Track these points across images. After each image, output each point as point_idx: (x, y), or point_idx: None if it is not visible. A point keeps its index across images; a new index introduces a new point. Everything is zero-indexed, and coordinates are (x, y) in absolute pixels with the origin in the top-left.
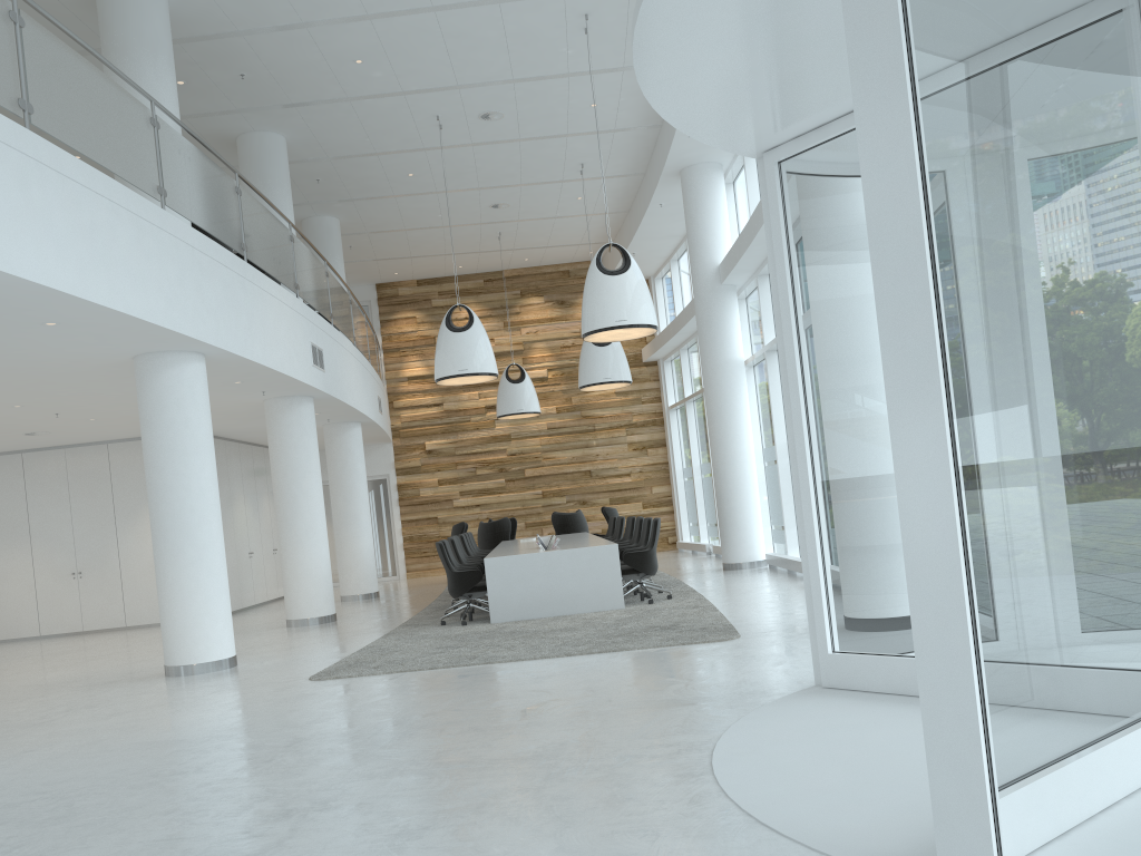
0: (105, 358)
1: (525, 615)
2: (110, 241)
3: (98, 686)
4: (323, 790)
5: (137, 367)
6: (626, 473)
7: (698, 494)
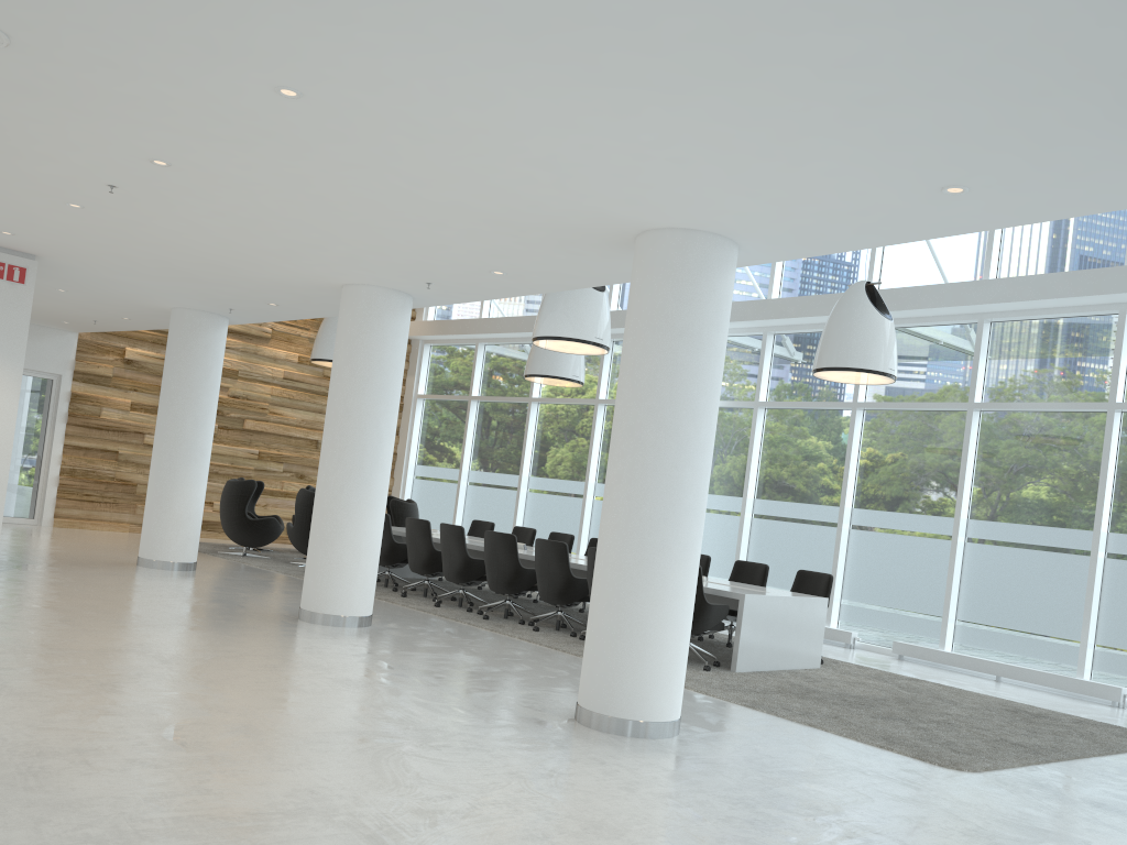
0: (667, 214)
1: (759, 666)
2: None
3: (568, 750)
4: None
5: (691, 247)
6: None
7: (460, 501)
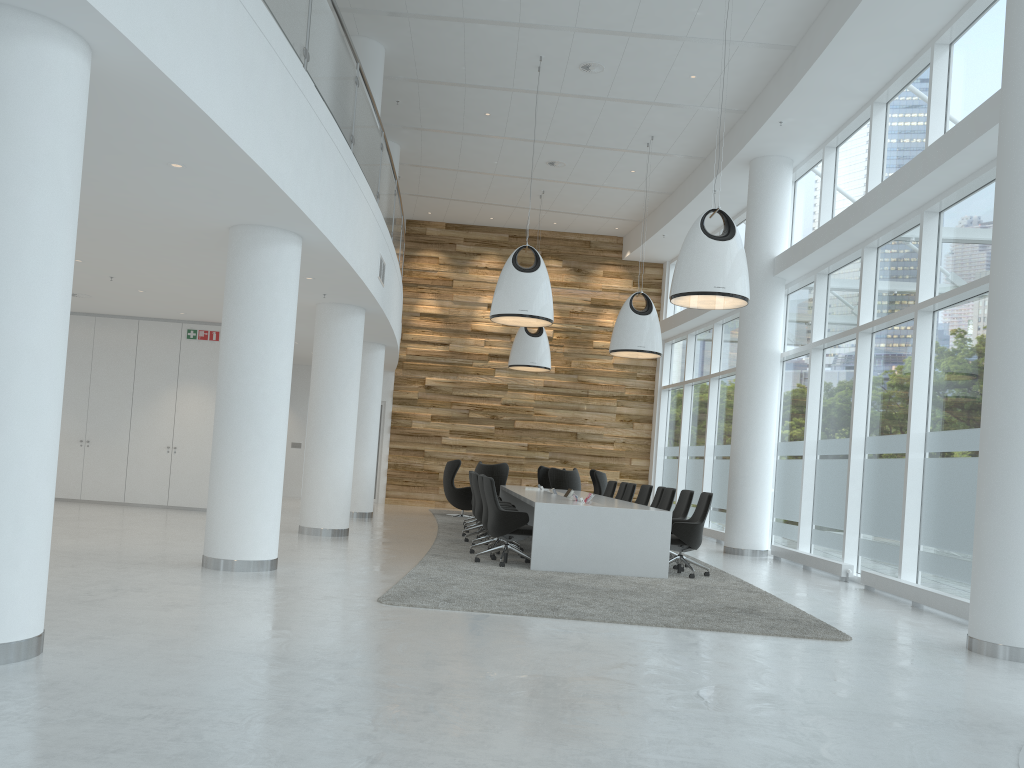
0: (202, 221)
1: (566, 568)
2: (263, 87)
3: (131, 565)
4: None
5: (234, 237)
6: (610, 441)
7: (680, 473)
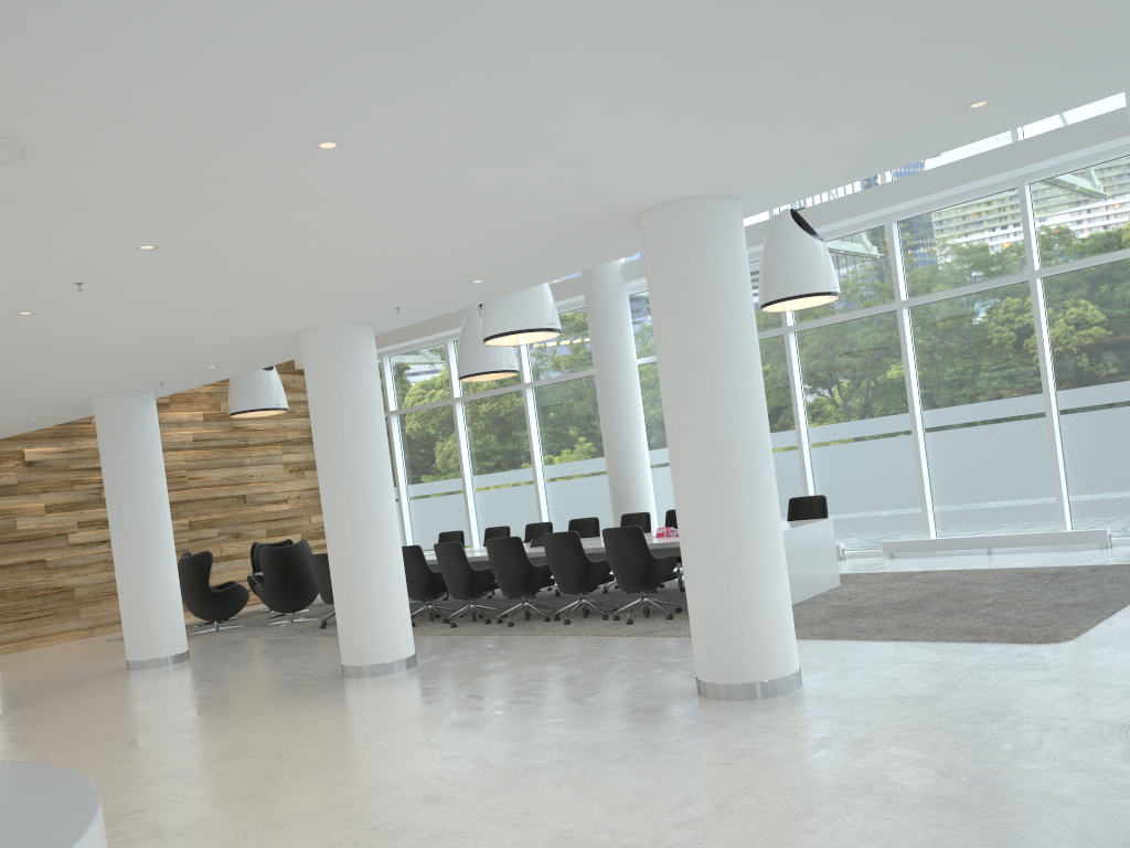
0: (682, 186)
1: (795, 599)
2: None
3: (731, 726)
4: None
5: (705, 213)
6: (284, 498)
7: (405, 518)
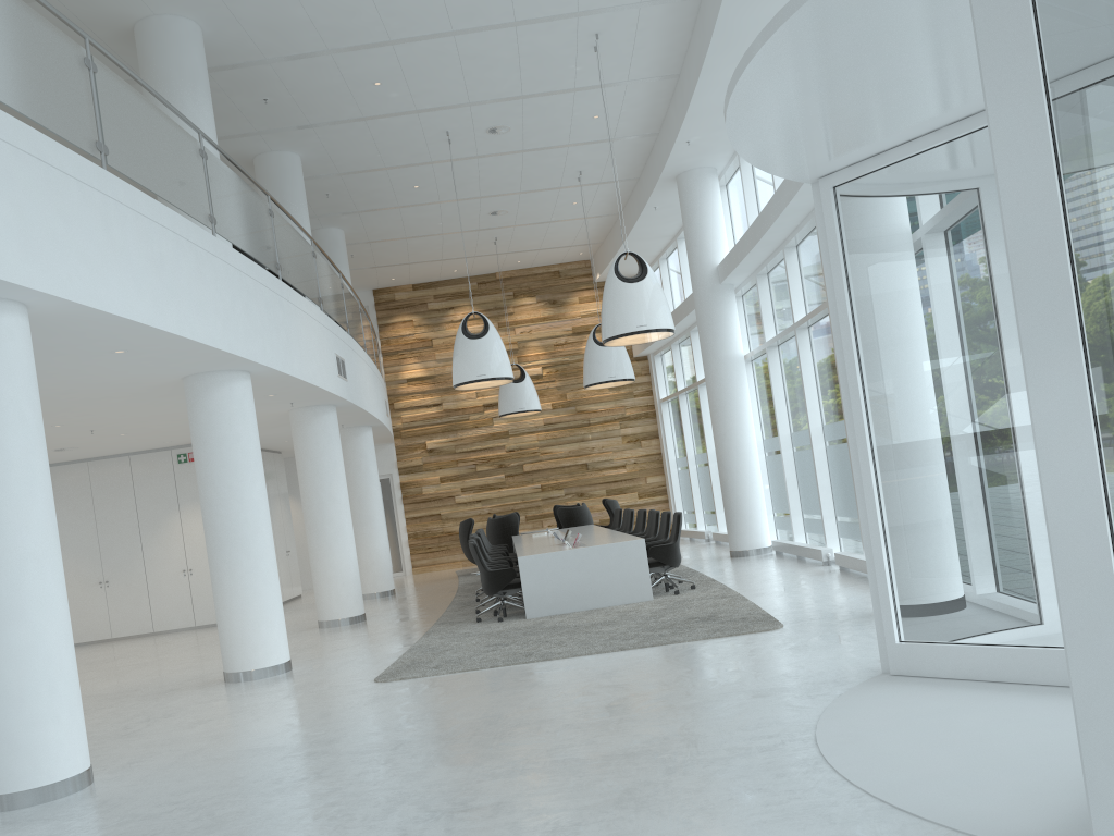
0: (157, 379)
1: (559, 610)
2: (176, 271)
3: (162, 694)
4: (455, 791)
5: (188, 387)
6: (621, 464)
7: (693, 483)
